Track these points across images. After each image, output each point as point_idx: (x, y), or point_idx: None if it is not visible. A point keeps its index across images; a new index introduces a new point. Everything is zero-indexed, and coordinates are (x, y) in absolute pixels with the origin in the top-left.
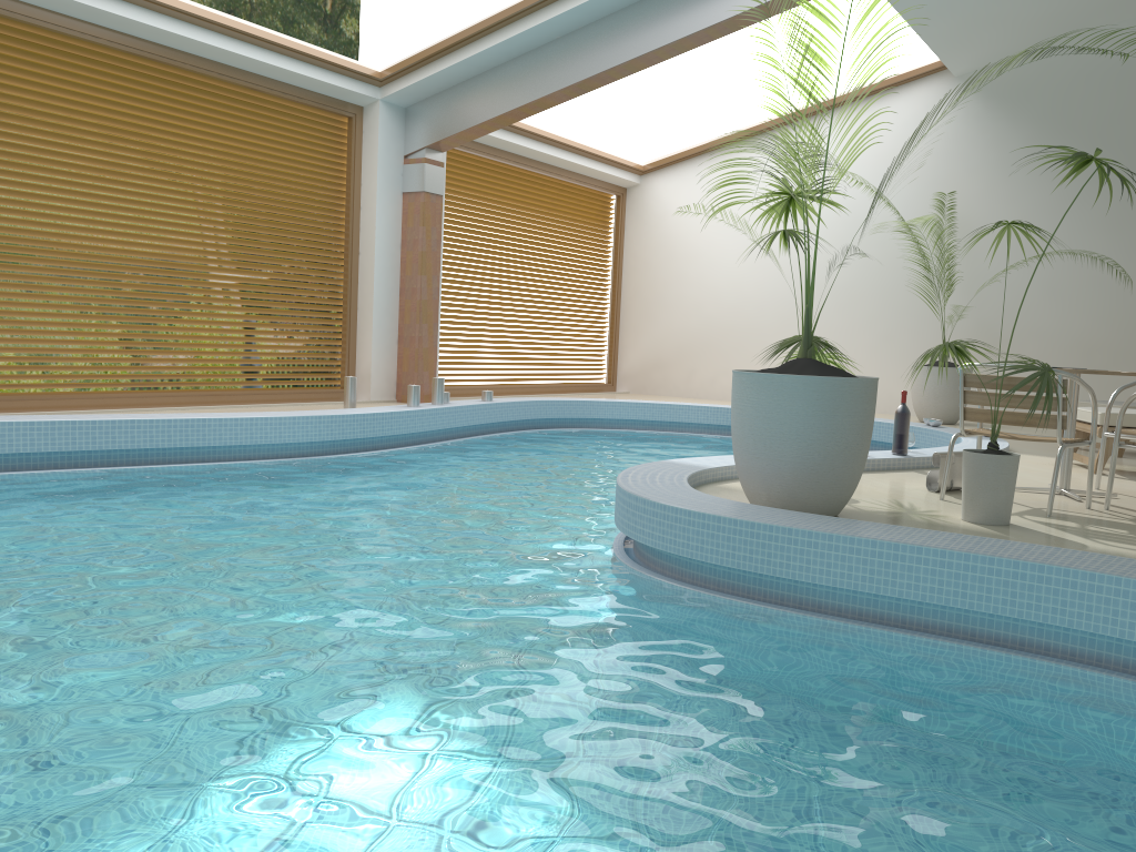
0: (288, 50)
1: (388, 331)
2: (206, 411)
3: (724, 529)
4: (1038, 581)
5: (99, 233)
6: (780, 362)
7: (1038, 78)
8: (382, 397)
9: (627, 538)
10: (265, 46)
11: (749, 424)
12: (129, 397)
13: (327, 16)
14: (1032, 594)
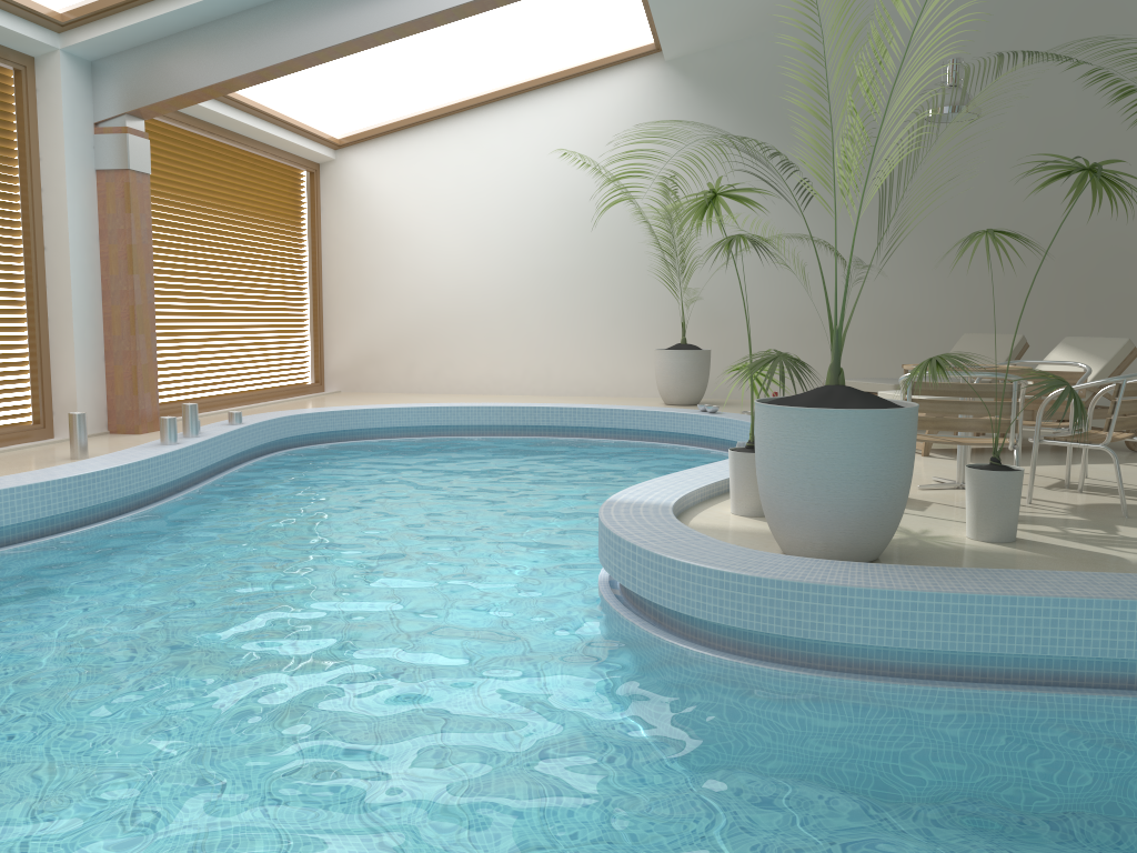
0: None
1: (93, 345)
2: None
3: (852, 601)
4: None
5: None
6: (508, 350)
7: (742, 67)
8: (92, 430)
9: (623, 604)
10: None
11: (805, 466)
12: None
13: None
14: None
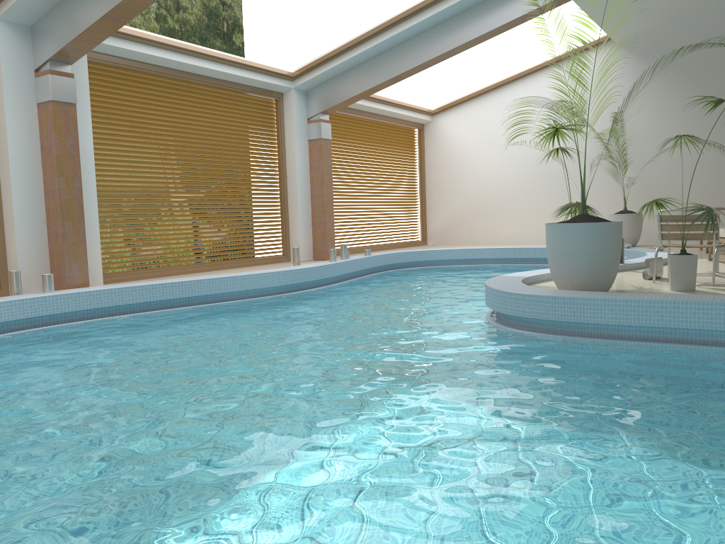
0: (246, 66)
1: (306, 220)
2: (221, 273)
3: (558, 302)
4: (723, 311)
5: (155, 178)
6: (525, 219)
7: (666, 41)
8: (306, 258)
9: (491, 316)
10: (234, 65)
11: (559, 250)
12: (178, 269)
13: (225, 34)
14: (720, 317)
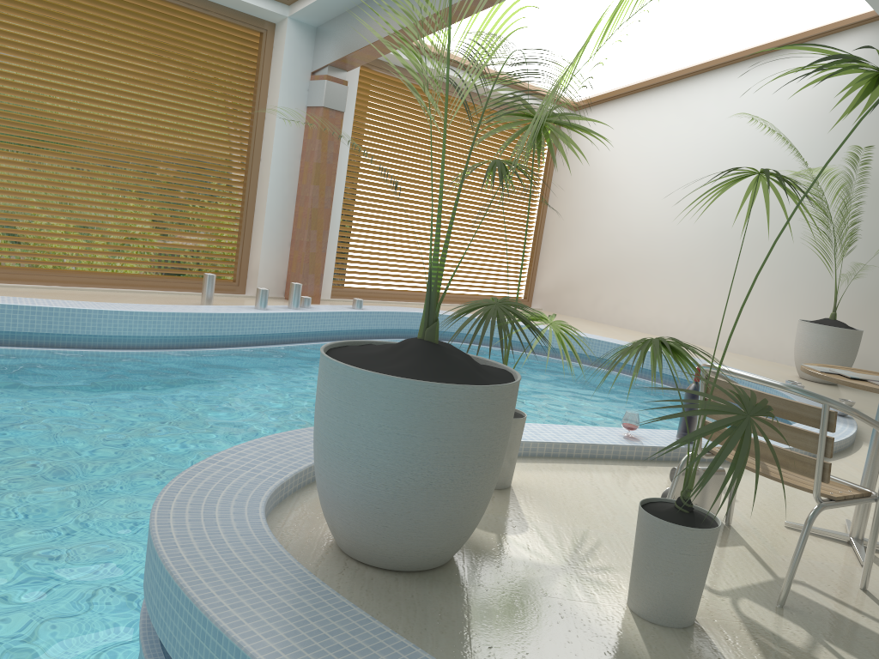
0: None
1: (281, 233)
2: (66, 292)
3: (171, 598)
4: None
5: None
6: (679, 298)
7: None
8: (269, 294)
9: None
10: None
11: (316, 425)
12: None
13: None
14: None
